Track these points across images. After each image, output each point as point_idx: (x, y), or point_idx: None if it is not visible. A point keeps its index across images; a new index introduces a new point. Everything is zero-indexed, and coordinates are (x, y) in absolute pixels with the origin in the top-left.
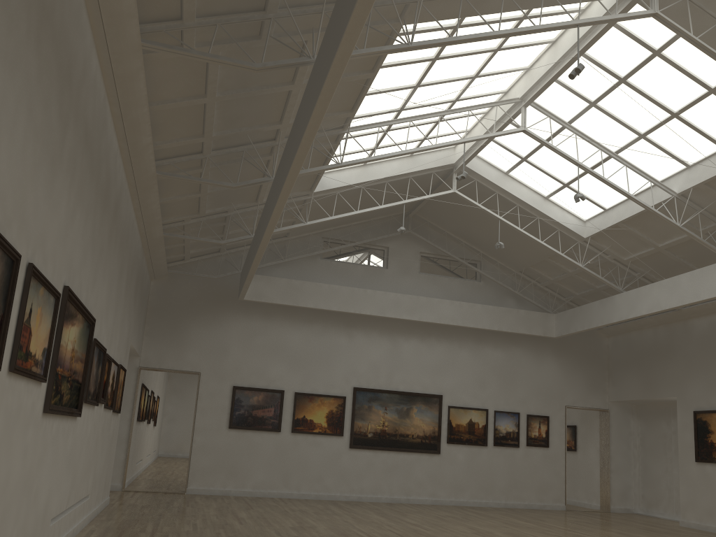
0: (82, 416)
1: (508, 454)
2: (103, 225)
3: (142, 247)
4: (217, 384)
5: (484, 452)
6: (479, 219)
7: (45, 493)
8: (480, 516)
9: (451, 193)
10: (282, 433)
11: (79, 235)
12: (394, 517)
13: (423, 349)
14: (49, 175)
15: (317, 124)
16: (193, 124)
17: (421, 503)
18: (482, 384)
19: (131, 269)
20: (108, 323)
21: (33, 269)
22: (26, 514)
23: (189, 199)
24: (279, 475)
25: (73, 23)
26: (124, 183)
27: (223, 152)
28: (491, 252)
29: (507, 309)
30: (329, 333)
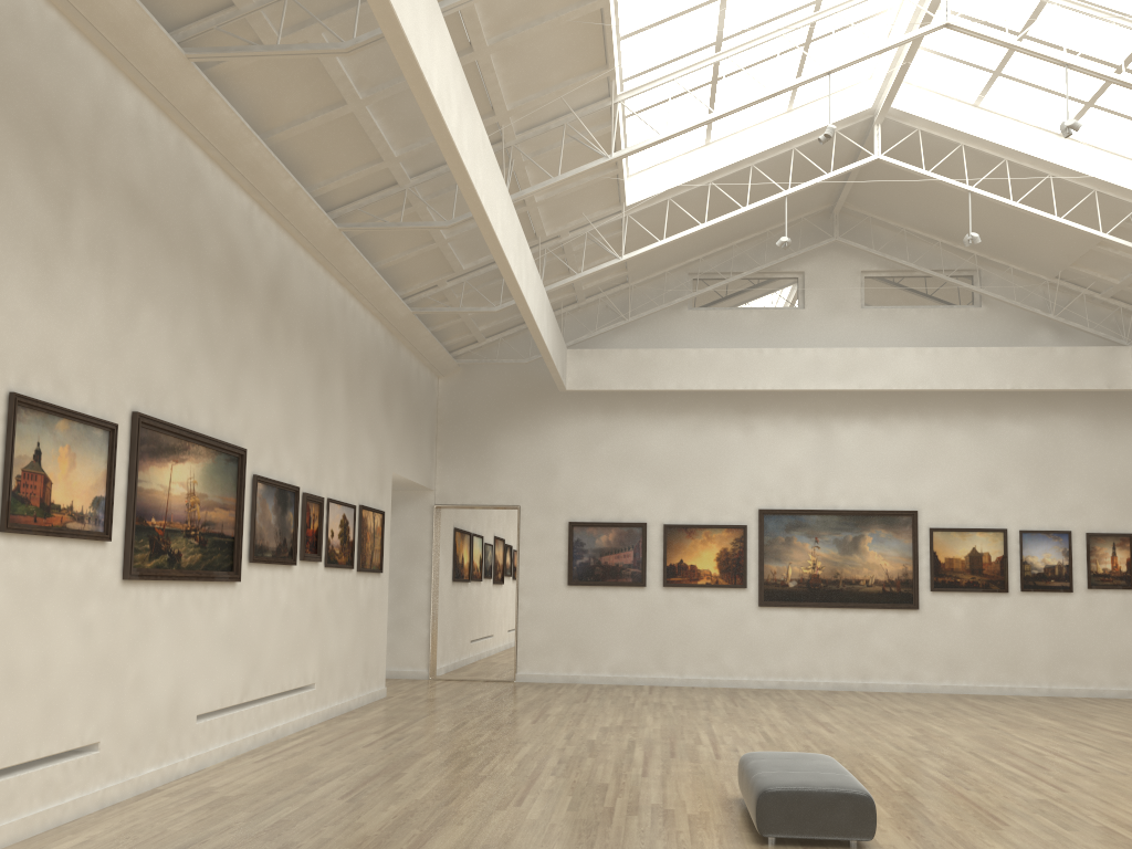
0: (255, 580)
1: (1051, 604)
2: (238, 318)
3: (389, 333)
4: (546, 521)
5: (1002, 602)
6: (951, 197)
7: (166, 682)
8: (971, 710)
9: (872, 162)
10: (649, 589)
11: (159, 340)
12: (803, 712)
13: (877, 437)
14: (38, 273)
15: (438, 116)
16: (356, 145)
17: (889, 691)
18: (992, 486)
19: (357, 369)
20: (302, 450)
21: (20, 399)
22: (118, 708)
23: (425, 254)
24: (649, 651)
25: (40, 59)
26: (293, 250)
27: (428, 177)
28: (994, 251)
29: (1029, 349)
30: (712, 427)
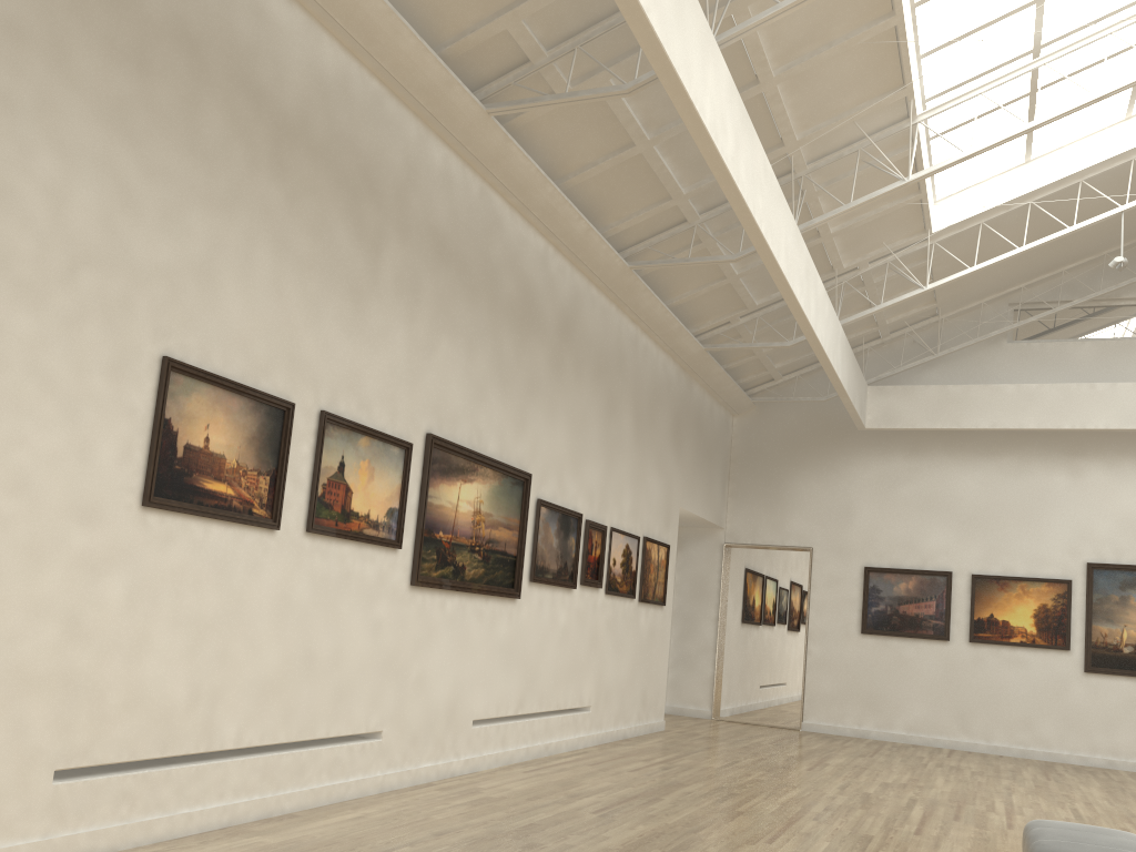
0: (535, 599)
1: None
2: (529, 351)
3: (681, 370)
4: (839, 564)
5: None
6: None
7: (445, 685)
8: None
9: None
10: (953, 643)
11: (454, 369)
12: (1132, 795)
13: None
14: (350, 307)
15: (710, 145)
16: (646, 185)
17: None
18: None
19: (647, 404)
20: (586, 479)
21: (329, 417)
22: (400, 703)
23: (717, 290)
24: (950, 711)
25: (362, 123)
26: (585, 289)
27: (717, 212)
28: None
29: None
30: (1032, 470)
